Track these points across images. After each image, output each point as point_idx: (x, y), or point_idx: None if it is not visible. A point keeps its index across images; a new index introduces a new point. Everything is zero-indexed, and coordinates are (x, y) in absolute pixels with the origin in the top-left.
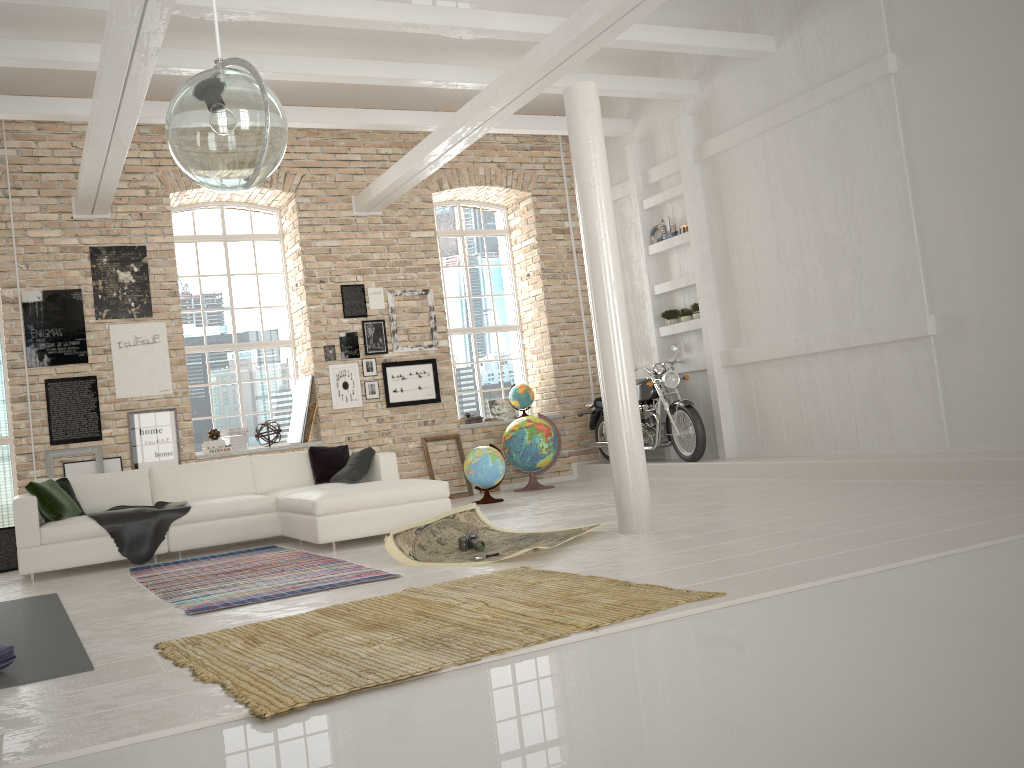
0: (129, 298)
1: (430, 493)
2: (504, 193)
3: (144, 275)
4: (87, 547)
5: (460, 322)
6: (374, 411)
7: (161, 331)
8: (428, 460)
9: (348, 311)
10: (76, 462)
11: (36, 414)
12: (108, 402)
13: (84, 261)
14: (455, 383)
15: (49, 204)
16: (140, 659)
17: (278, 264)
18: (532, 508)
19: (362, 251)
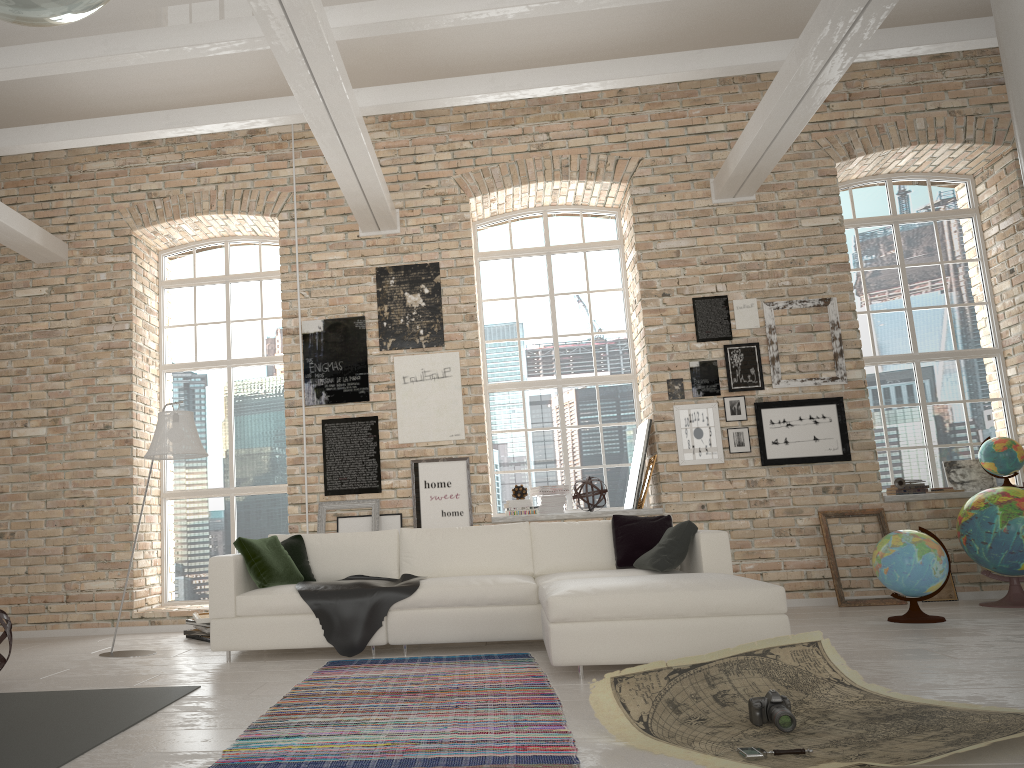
0: (417, 325)
1: (748, 604)
2: (963, 153)
3: (435, 297)
4: (287, 626)
5: (893, 346)
6: (742, 470)
7: (453, 363)
8: (828, 545)
9: (703, 332)
10: (351, 517)
11: (311, 459)
12: (390, 447)
13: (369, 284)
14: (885, 434)
15: (335, 223)
16: None
17: (617, 278)
18: (981, 644)
19: (725, 251)
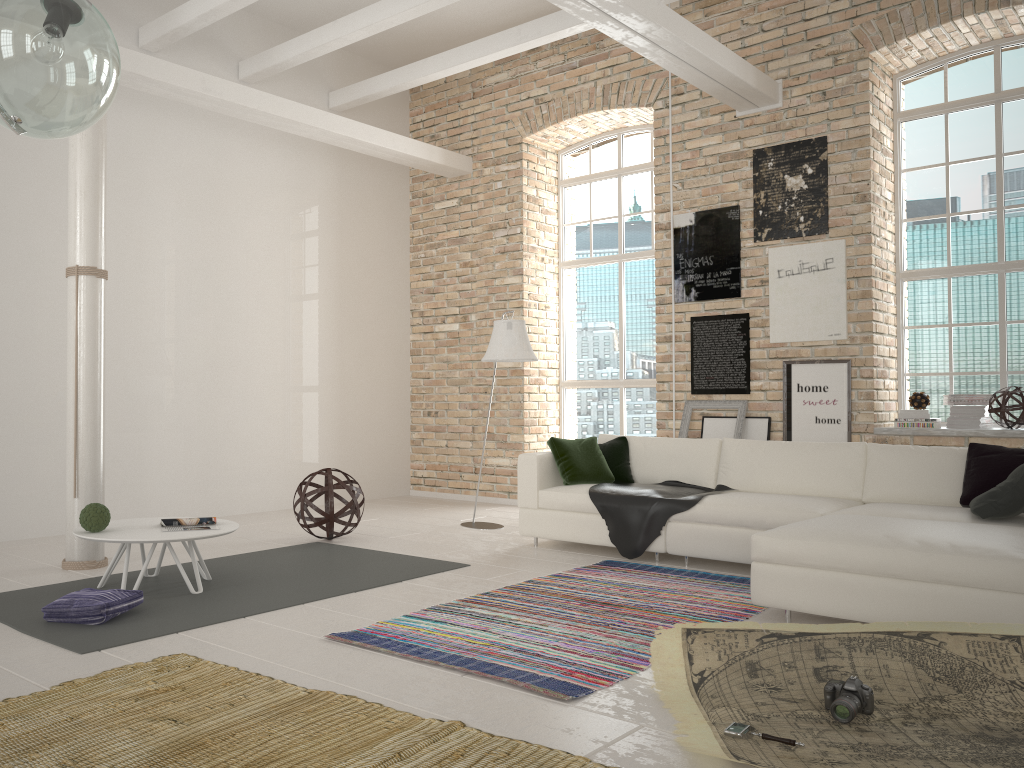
0: (797, 211)
1: (985, 577)
2: None
3: (820, 177)
4: (578, 522)
5: None
6: None
7: (836, 253)
8: None
9: None
10: (716, 417)
11: (679, 357)
12: (760, 347)
13: (745, 169)
14: None
15: (710, 105)
16: (112, 662)
17: None
18: None
19: None
